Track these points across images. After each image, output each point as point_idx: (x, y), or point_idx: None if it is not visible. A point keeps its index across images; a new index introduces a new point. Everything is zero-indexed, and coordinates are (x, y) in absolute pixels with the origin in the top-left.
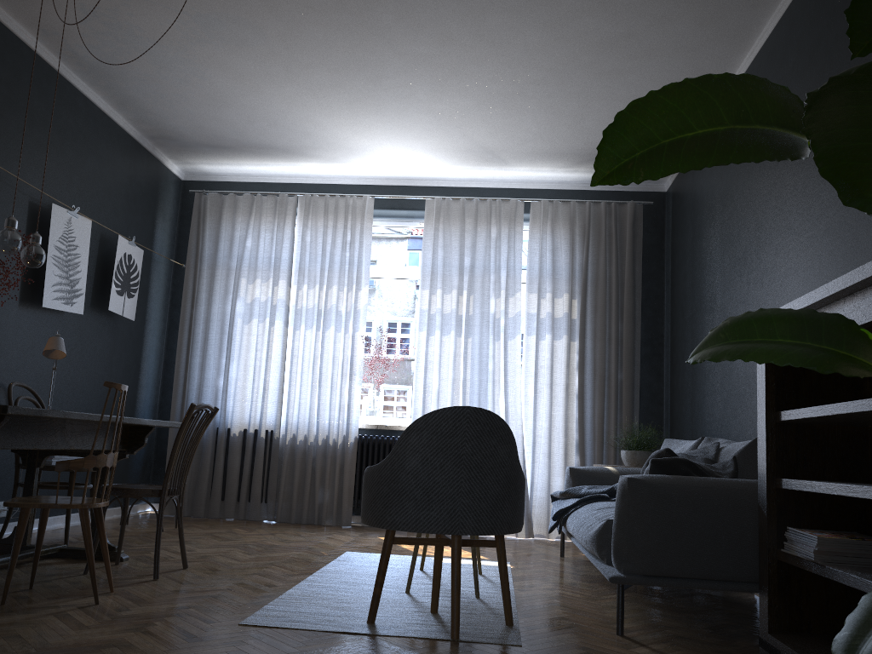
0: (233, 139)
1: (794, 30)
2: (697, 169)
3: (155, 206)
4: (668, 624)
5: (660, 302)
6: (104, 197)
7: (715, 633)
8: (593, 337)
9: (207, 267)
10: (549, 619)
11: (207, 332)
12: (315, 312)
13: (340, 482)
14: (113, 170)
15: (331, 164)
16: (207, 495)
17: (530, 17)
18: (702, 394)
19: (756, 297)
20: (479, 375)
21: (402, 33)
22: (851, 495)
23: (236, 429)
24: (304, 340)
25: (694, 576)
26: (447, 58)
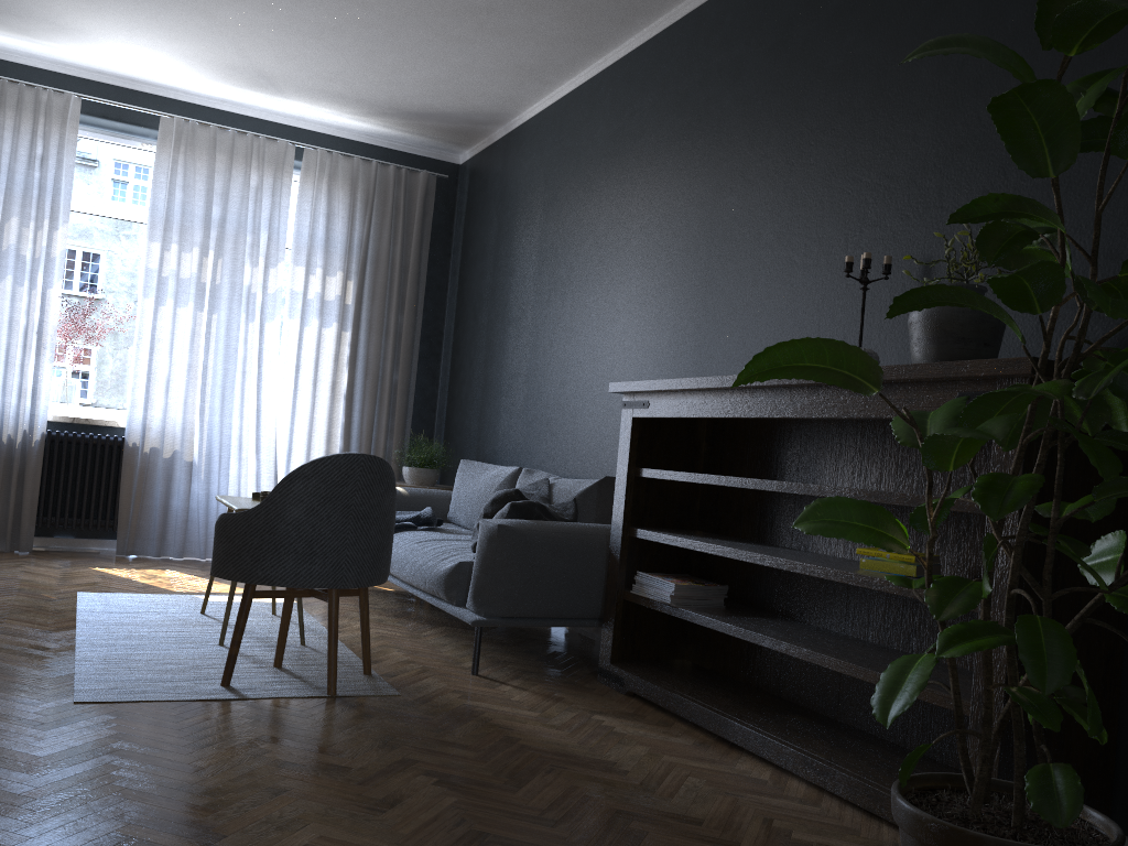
0: None
1: (659, 65)
2: (788, 378)
3: None
4: (505, 659)
5: (443, 294)
6: None
7: (550, 665)
8: (368, 328)
9: None
10: (398, 664)
11: None
12: None
13: (17, 493)
14: None
15: (17, 36)
16: None
17: None
18: (497, 411)
19: (581, 327)
20: (225, 363)
21: None
22: (715, 553)
23: None
24: None
25: (547, 615)
26: None
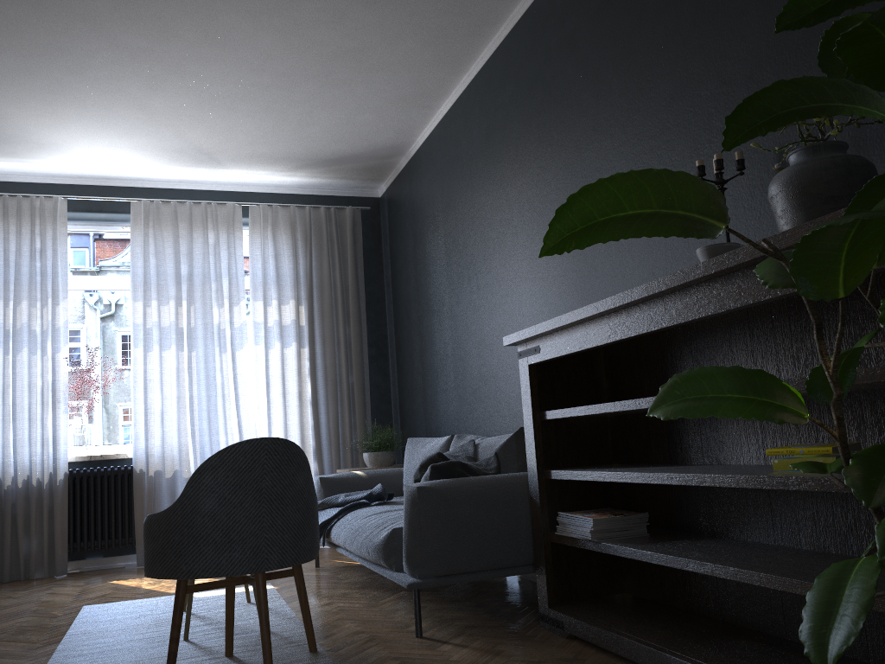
0: None
1: (510, 62)
2: (615, 240)
3: None
4: (453, 616)
5: (382, 305)
6: None
7: (496, 616)
8: (322, 343)
9: None
10: (347, 636)
11: None
12: (1, 333)
13: (49, 526)
14: None
15: (10, 159)
16: None
17: (264, 22)
18: (435, 392)
19: (487, 302)
20: (207, 391)
21: (117, 23)
22: (623, 480)
23: None
24: None
25: (480, 568)
26: (168, 54)
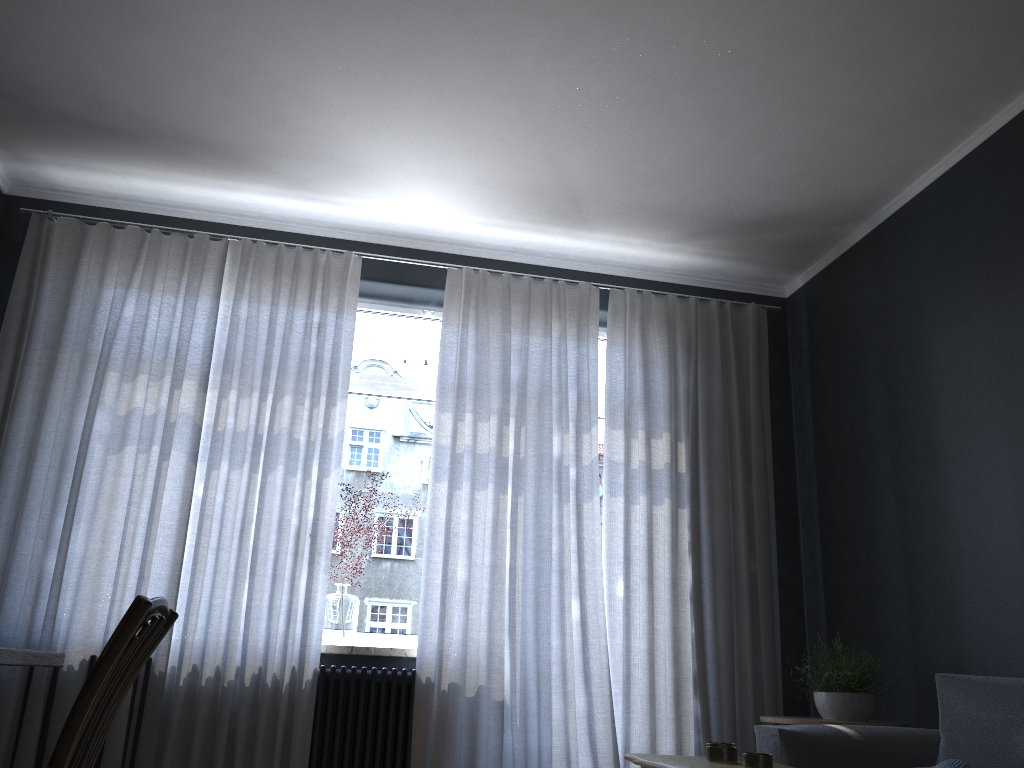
0: (134, 113)
1: None
2: None
3: None
4: None
5: (789, 456)
6: None
7: None
8: (708, 503)
9: (43, 346)
10: None
11: (30, 466)
12: (249, 440)
13: (281, 758)
14: None
15: (296, 193)
16: None
17: None
18: (952, 596)
19: None
20: (537, 560)
21: None
22: None
23: (75, 657)
24: (227, 488)
25: None
26: None
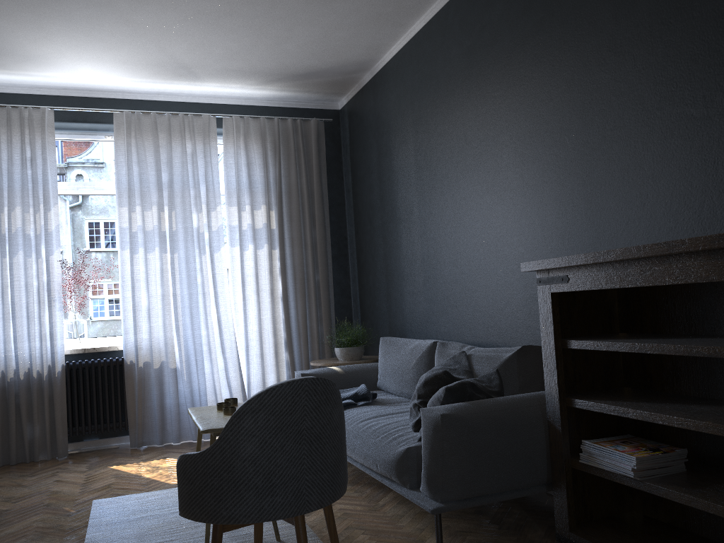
0: None
1: None
2: None
3: None
4: (460, 528)
5: (342, 209)
6: None
7: (504, 529)
8: (290, 244)
9: None
10: None
11: None
12: None
13: (50, 414)
14: None
15: None
16: None
17: None
18: (401, 293)
19: (465, 215)
20: (189, 289)
21: None
22: (684, 427)
23: None
24: None
25: (499, 491)
26: None
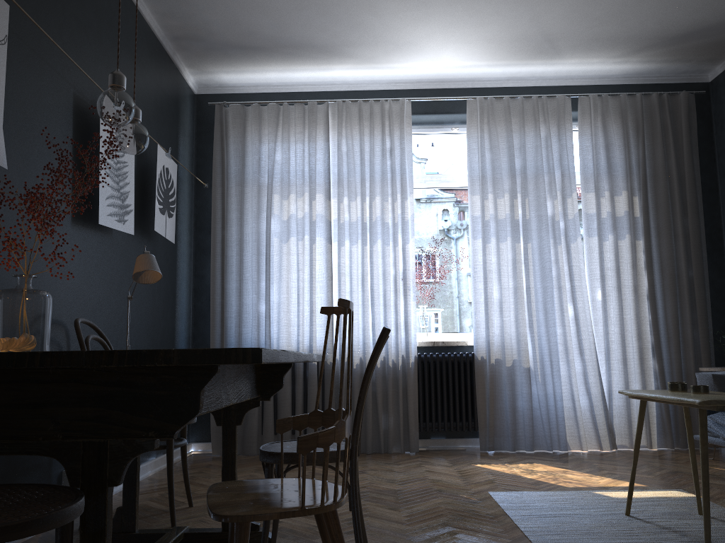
0: (269, 36)
1: None
2: None
3: (177, 119)
4: None
5: (715, 196)
6: (138, 101)
7: None
8: (656, 235)
9: (235, 184)
10: None
11: (241, 254)
12: (358, 226)
13: (402, 405)
14: (143, 71)
15: (365, 66)
16: (258, 430)
17: None
18: None
19: None
20: (543, 282)
21: None
22: None
23: None
24: (350, 256)
25: None
26: None
